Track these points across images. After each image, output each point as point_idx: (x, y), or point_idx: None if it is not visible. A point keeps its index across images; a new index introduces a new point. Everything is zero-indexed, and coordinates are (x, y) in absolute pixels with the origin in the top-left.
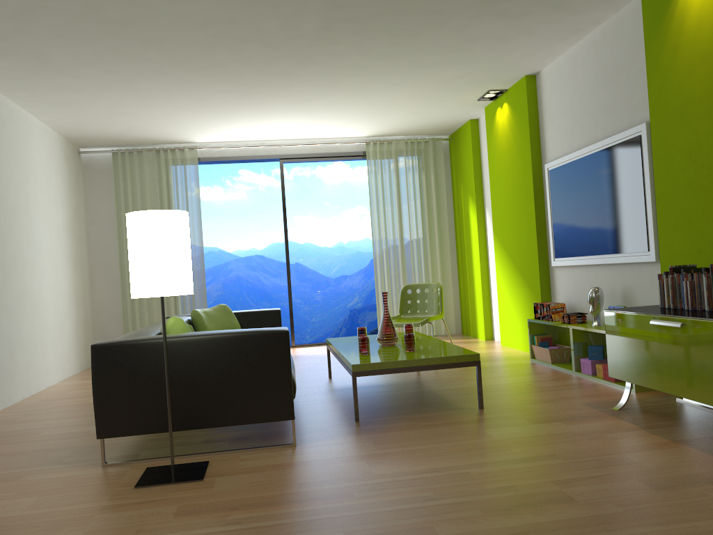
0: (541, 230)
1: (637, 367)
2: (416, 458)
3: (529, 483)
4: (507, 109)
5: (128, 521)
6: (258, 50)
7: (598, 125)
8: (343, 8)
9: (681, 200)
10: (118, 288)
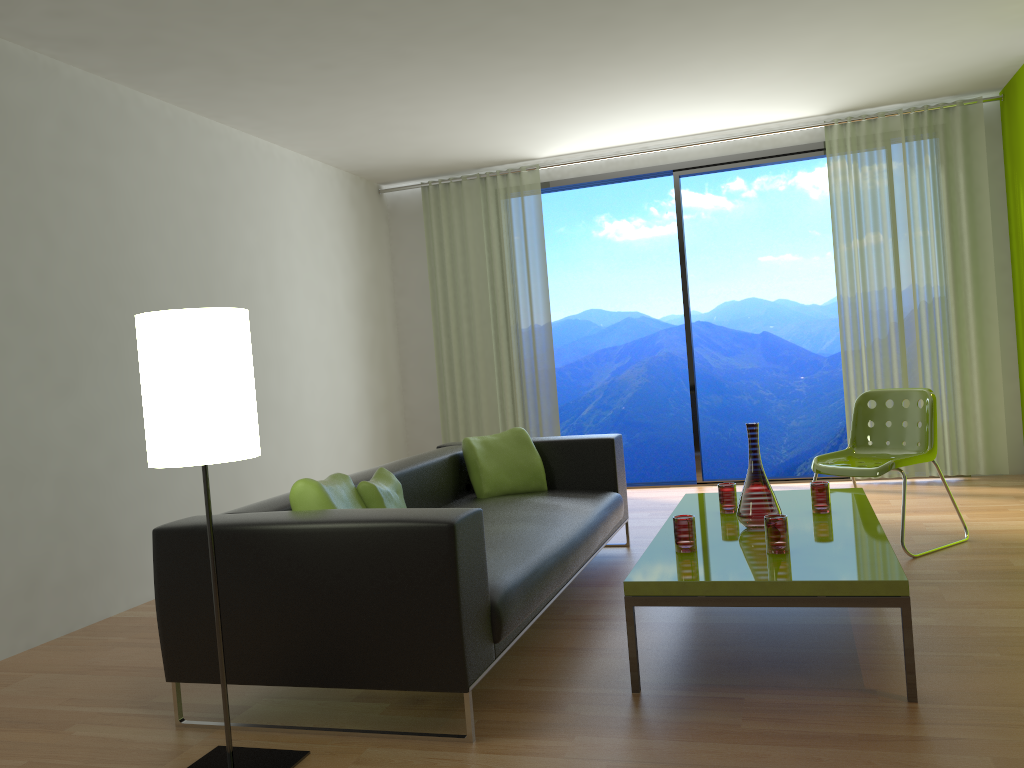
0: None
1: None
2: None
3: None
4: None
5: None
6: None
7: None
8: None
9: None
10: (437, 386)
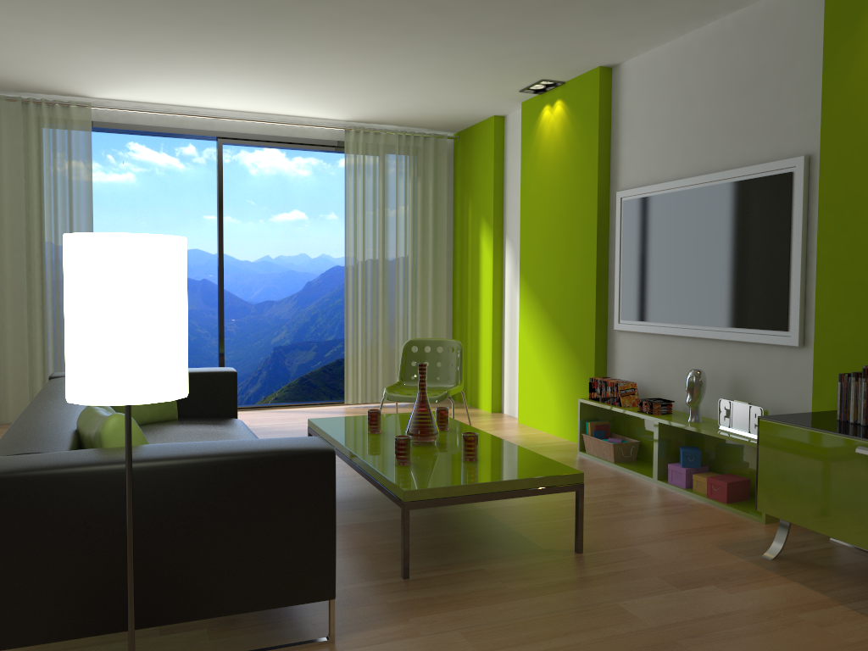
0: (602, 280)
1: (817, 507)
2: None
3: None
4: (563, 109)
5: None
6: None
7: (716, 149)
8: None
9: (863, 271)
10: None
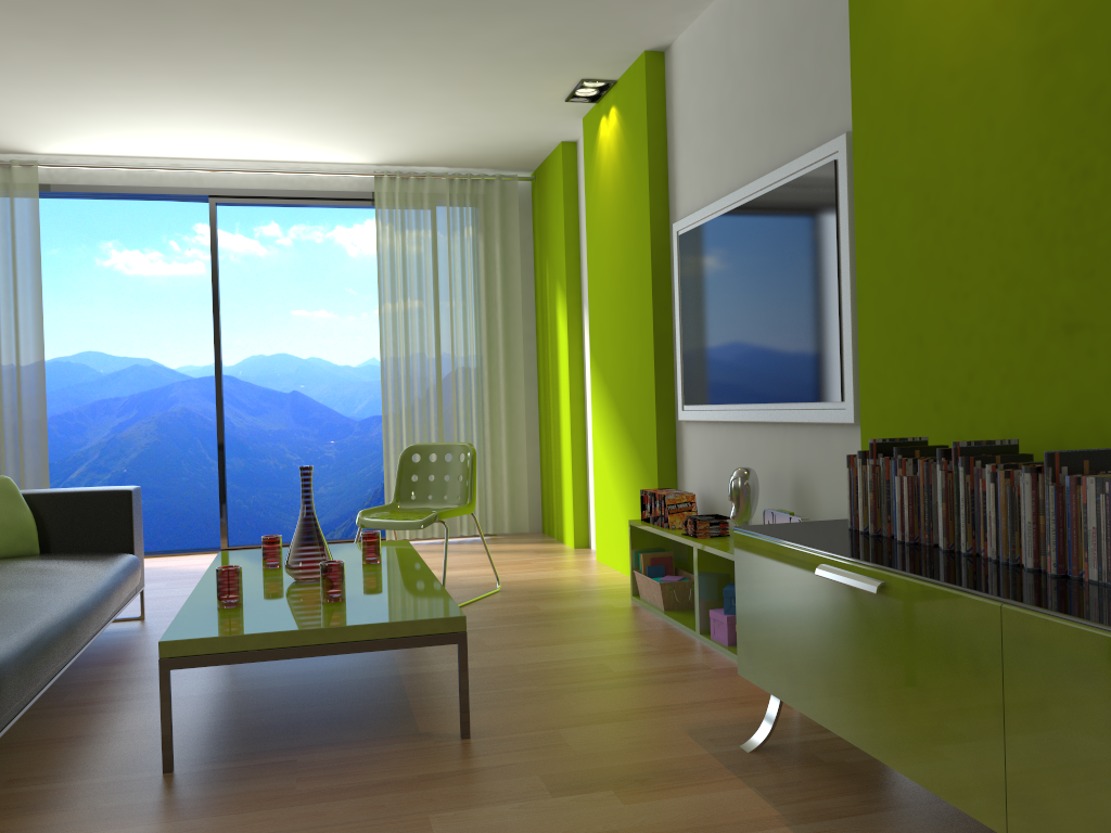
0: (663, 351)
1: (790, 666)
2: None
3: None
4: (616, 119)
5: None
6: None
7: (763, 143)
8: None
9: (905, 295)
10: None
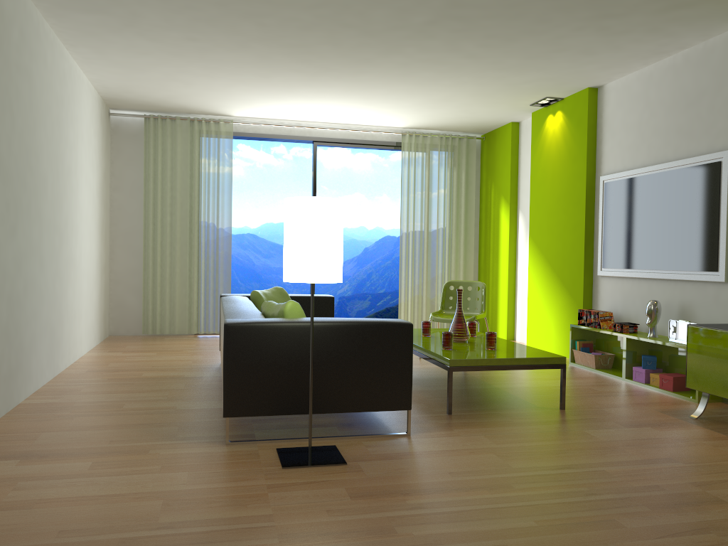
0: (589, 240)
1: (723, 381)
2: (540, 453)
3: (670, 484)
4: (561, 118)
5: (308, 500)
6: (353, 36)
7: (669, 145)
8: (460, 7)
9: None
10: (138, 258)
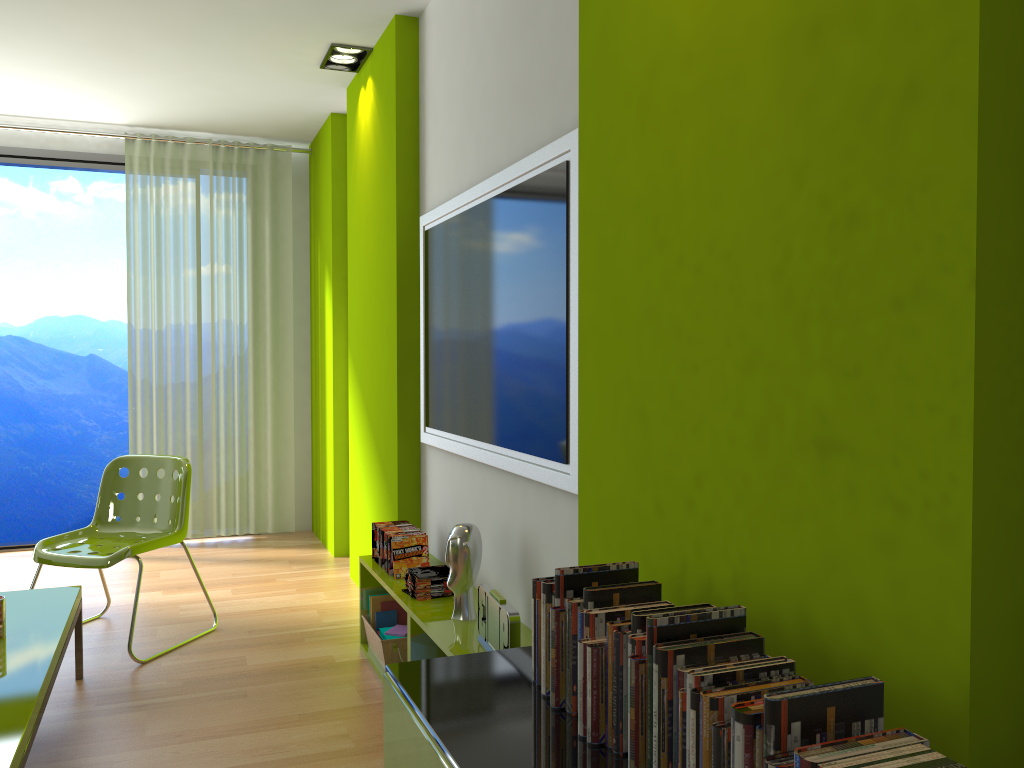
0: (408, 361)
1: None
2: None
3: None
4: (372, 92)
5: None
6: None
7: (502, 132)
8: None
9: (629, 352)
10: None
